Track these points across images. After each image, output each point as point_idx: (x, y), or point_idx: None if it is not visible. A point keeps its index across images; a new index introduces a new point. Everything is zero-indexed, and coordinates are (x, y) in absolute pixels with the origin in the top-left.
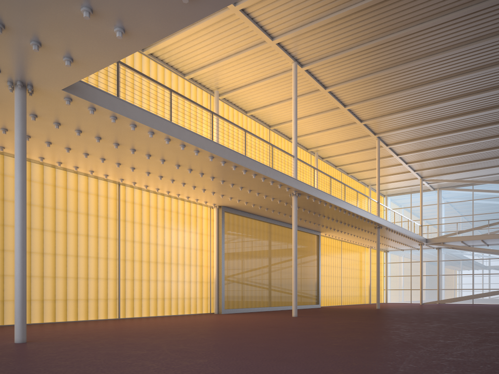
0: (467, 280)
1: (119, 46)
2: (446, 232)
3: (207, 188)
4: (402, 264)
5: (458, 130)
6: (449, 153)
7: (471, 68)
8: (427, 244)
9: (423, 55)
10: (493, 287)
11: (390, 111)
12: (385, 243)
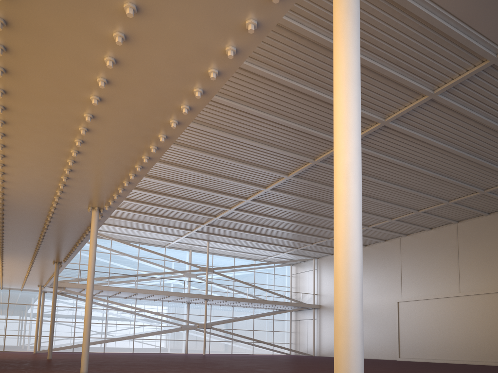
0: (69, 327)
1: (494, 14)
2: None
3: (13, 157)
4: None
5: (135, 188)
6: None
7: (207, 150)
8: (47, 286)
9: (199, 122)
10: (93, 335)
11: None
12: (8, 278)
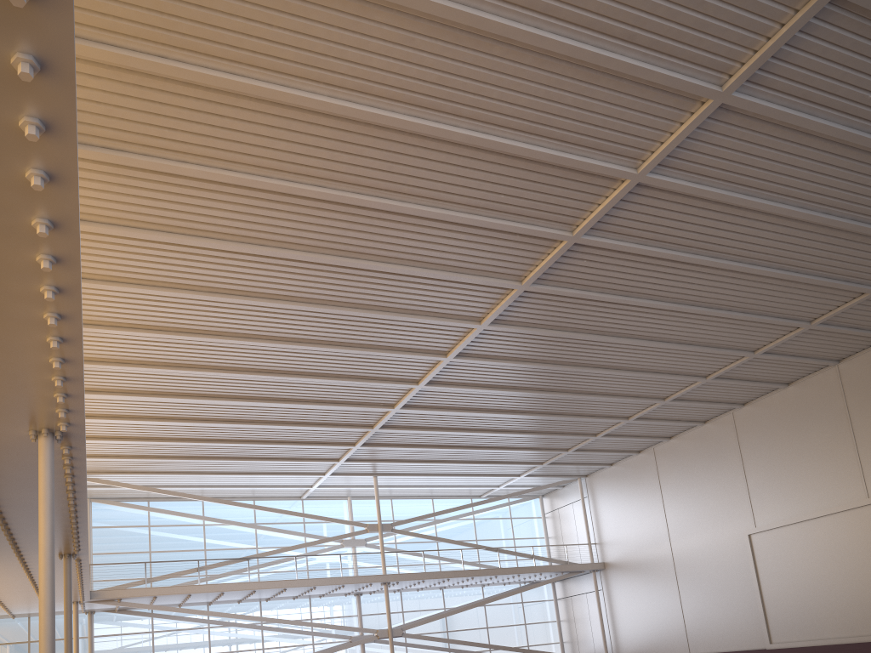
0: None
1: None
2: (102, 581)
3: None
4: (8, 648)
5: (208, 396)
6: (162, 434)
7: (311, 298)
8: (87, 601)
9: (275, 243)
10: None
11: (137, 322)
12: (9, 598)
